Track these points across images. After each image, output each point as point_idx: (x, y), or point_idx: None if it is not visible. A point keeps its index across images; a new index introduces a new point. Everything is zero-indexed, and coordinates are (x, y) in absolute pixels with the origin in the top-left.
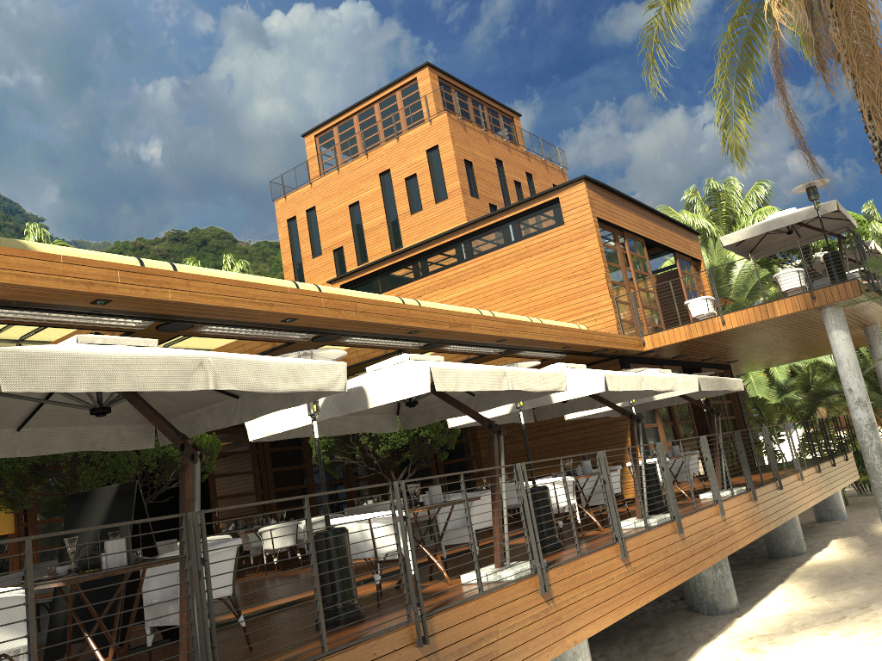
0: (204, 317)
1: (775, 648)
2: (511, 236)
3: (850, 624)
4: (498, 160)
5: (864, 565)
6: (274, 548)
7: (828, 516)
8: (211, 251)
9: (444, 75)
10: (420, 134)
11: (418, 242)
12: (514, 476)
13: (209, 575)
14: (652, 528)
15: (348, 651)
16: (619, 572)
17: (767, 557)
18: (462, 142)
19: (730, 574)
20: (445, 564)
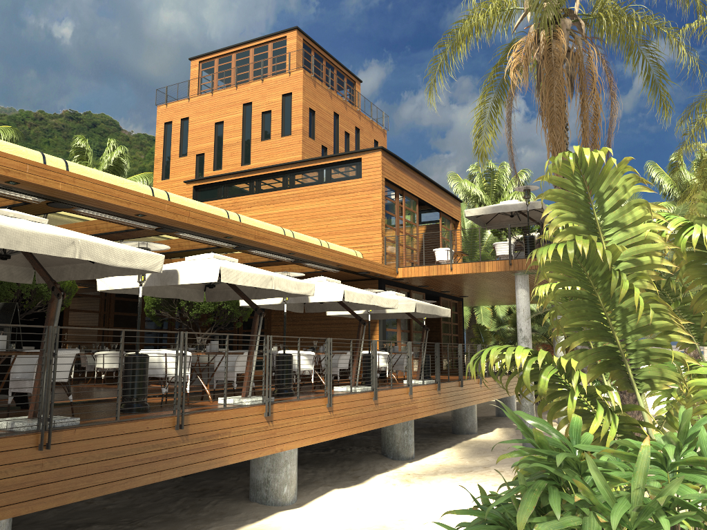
0: (81, 203)
1: (420, 481)
2: (323, 177)
3: (471, 474)
4: (336, 113)
5: (504, 444)
6: (103, 368)
7: (503, 413)
8: (99, 133)
9: (308, 39)
10: (280, 81)
11: (262, 163)
12: (264, 343)
13: (56, 363)
14: (355, 392)
15: (131, 422)
16: (324, 415)
17: (452, 432)
18: (311, 94)
19: (413, 435)
20: (214, 392)
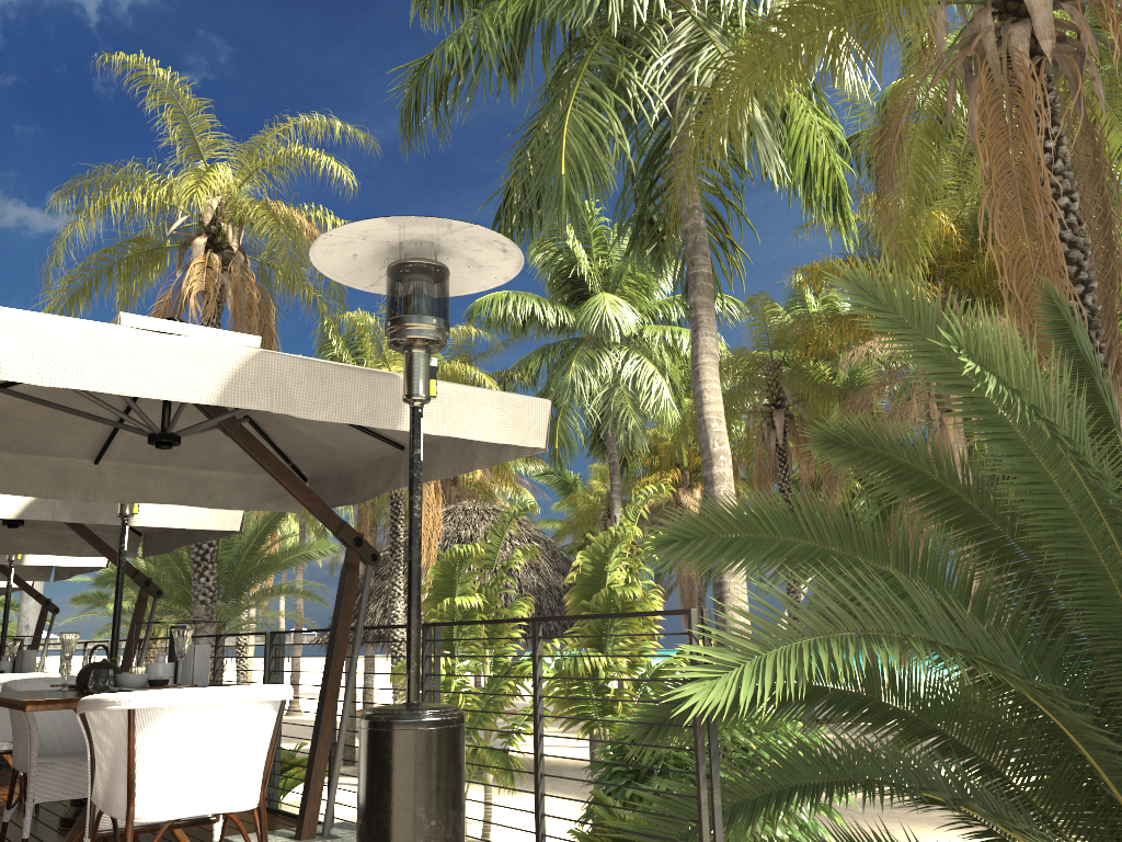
0: None
1: None
2: None
3: None
4: None
5: None
6: None
7: None
8: None
9: None
10: None
11: None
12: None
13: None
14: None
15: None
16: None
17: None
18: None
19: None
20: None
